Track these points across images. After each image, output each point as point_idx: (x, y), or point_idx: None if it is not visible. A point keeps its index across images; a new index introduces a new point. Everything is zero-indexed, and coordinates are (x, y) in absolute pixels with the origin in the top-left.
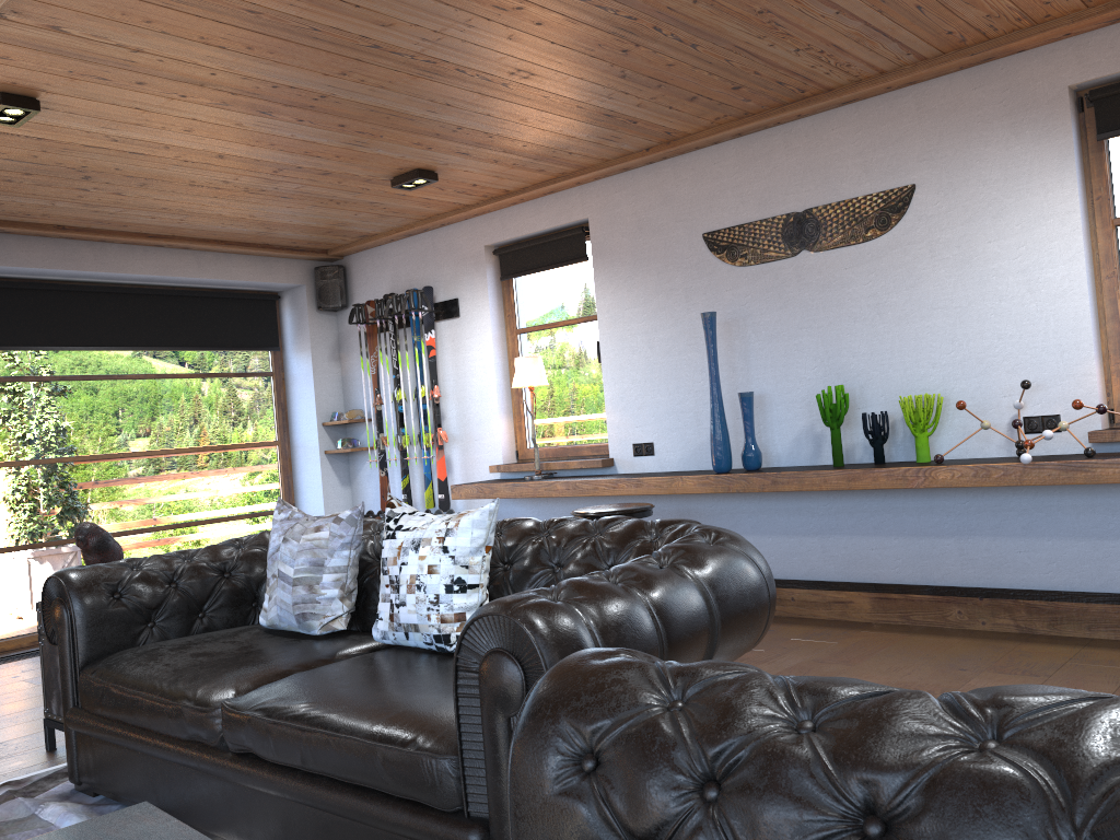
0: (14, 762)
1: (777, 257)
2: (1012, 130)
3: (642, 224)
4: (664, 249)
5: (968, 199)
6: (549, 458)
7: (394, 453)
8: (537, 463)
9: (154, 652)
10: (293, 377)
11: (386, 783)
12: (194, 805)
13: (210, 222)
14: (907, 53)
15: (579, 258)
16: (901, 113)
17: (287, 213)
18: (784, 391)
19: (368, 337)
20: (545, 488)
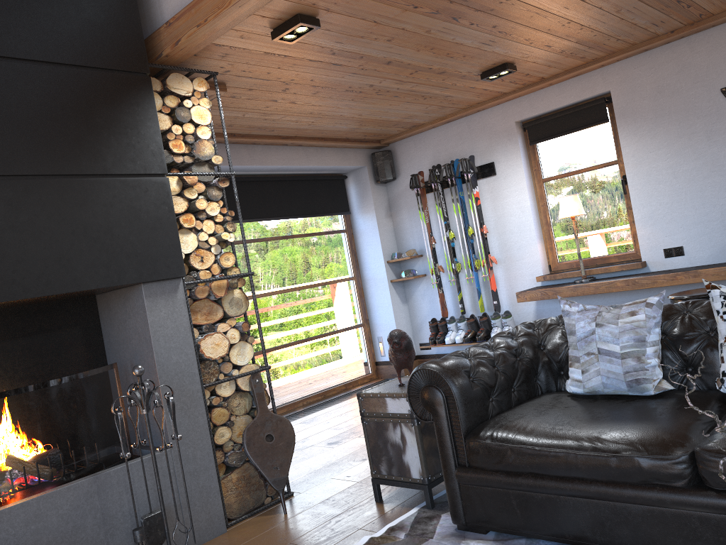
0: (364, 513)
1: None
2: None
3: (661, 89)
4: (683, 105)
5: None
6: (579, 268)
7: (444, 277)
8: (583, 270)
9: (526, 419)
10: (360, 232)
11: None
12: (646, 535)
13: (328, 122)
14: None
15: (601, 121)
16: None
17: (384, 110)
18: None
19: (421, 197)
20: (605, 286)
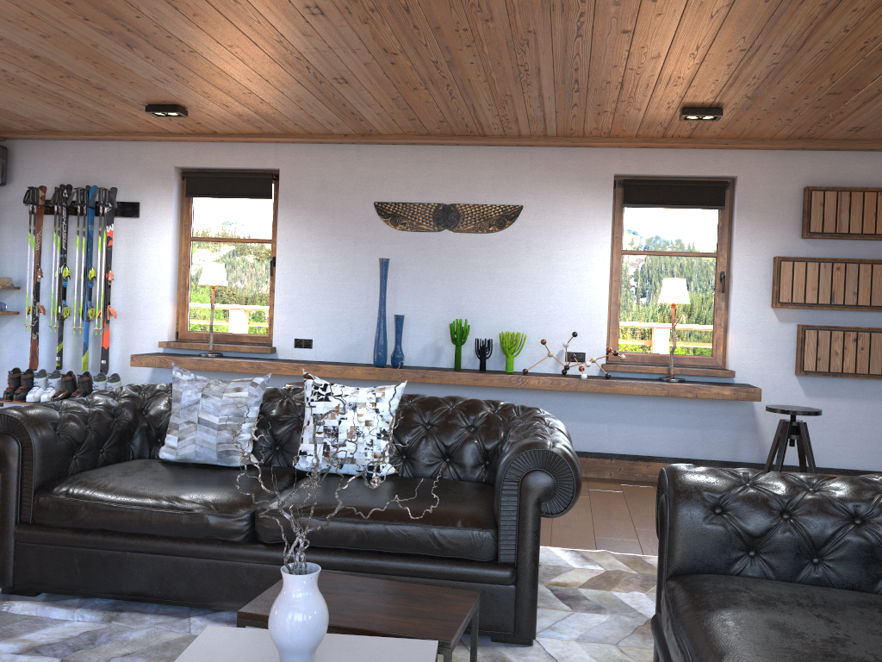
0: None
1: (427, 230)
2: (582, 189)
3: (326, 184)
4: (341, 206)
5: (552, 222)
6: (209, 341)
7: (43, 320)
8: (212, 344)
9: (109, 478)
10: None
11: (438, 549)
12: (200, 586)
13: None
14: (542, 131)
15: (264, 196)
16: (521, 161)
17: (12, 101)
18: (419, 317)
19: (36, 217)
20: (230, 365)
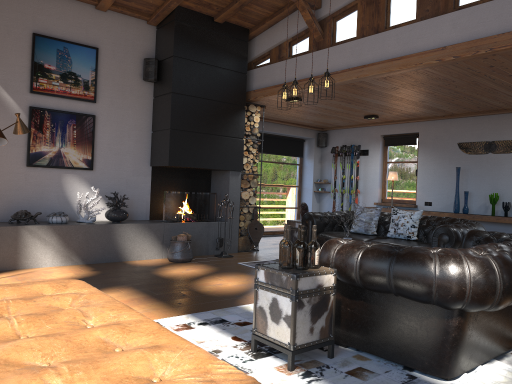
0: None
1: (481, 153)
2: None
3: (437, 137)
4: (443, 145)
5: None
6: (393, 202)
7: (337, 194)
8: (392, 203)
9: (332, 233)
10: (305, 166)
11: None
12: None
13: (301, 120)
14: None
15: (413, 143)
16: None
17: (324, 120)
18: (477, 192)
19: (335, 157)
20: None
